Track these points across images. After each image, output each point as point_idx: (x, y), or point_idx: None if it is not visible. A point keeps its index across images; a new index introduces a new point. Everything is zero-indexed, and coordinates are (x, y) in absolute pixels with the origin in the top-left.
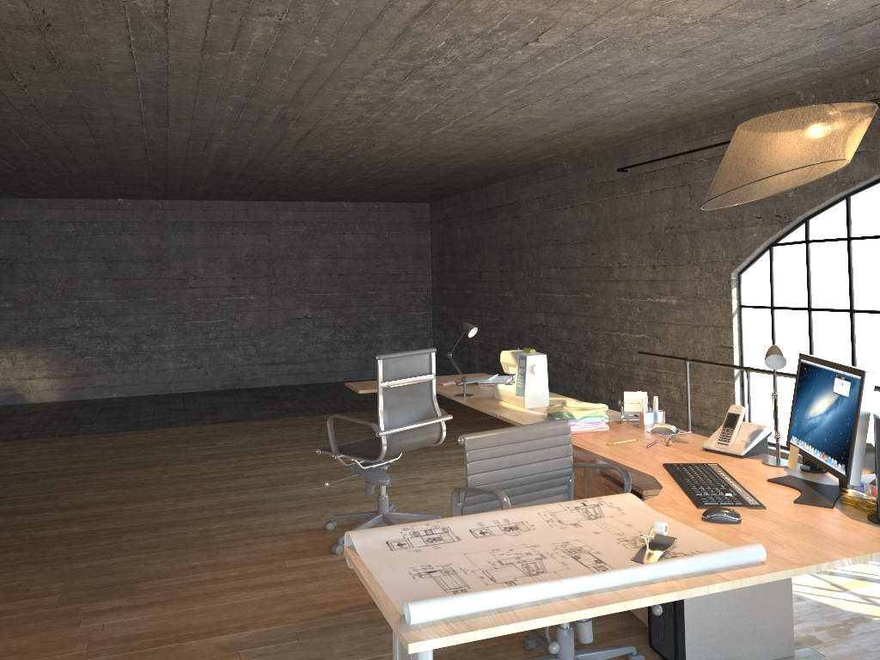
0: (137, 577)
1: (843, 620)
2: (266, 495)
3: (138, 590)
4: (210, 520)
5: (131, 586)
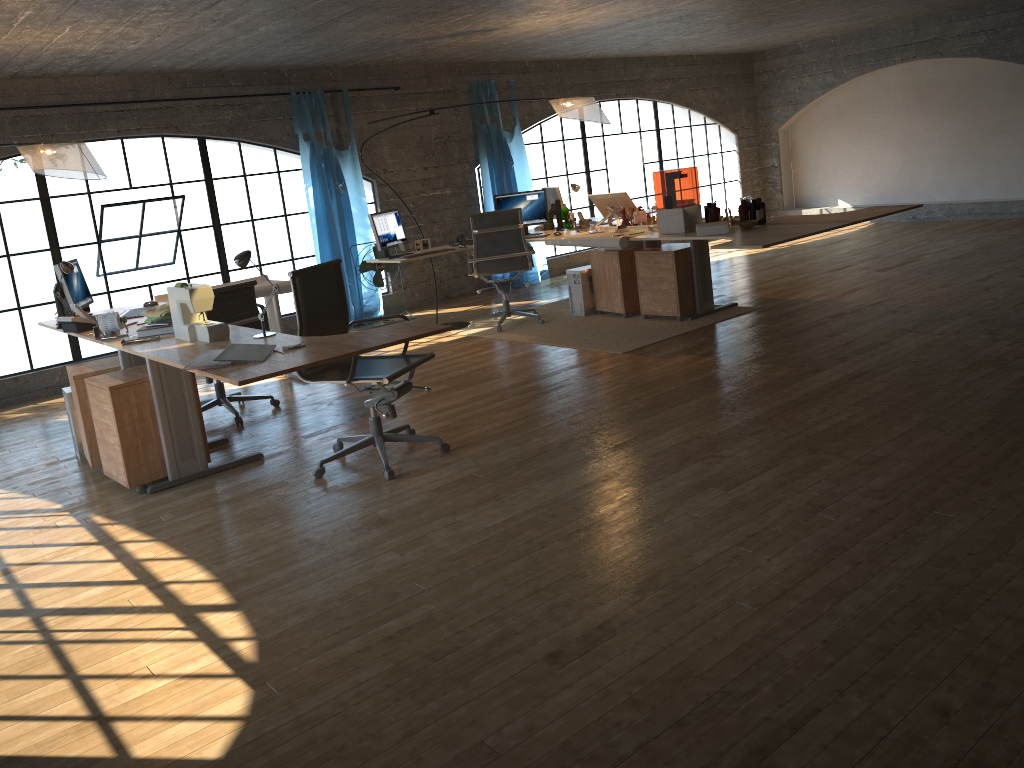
0: (551, 393)
1: (7, 479)
2: (596, 467)
3: (531, 390)
4: (595, 430)
5: (542, 390)
